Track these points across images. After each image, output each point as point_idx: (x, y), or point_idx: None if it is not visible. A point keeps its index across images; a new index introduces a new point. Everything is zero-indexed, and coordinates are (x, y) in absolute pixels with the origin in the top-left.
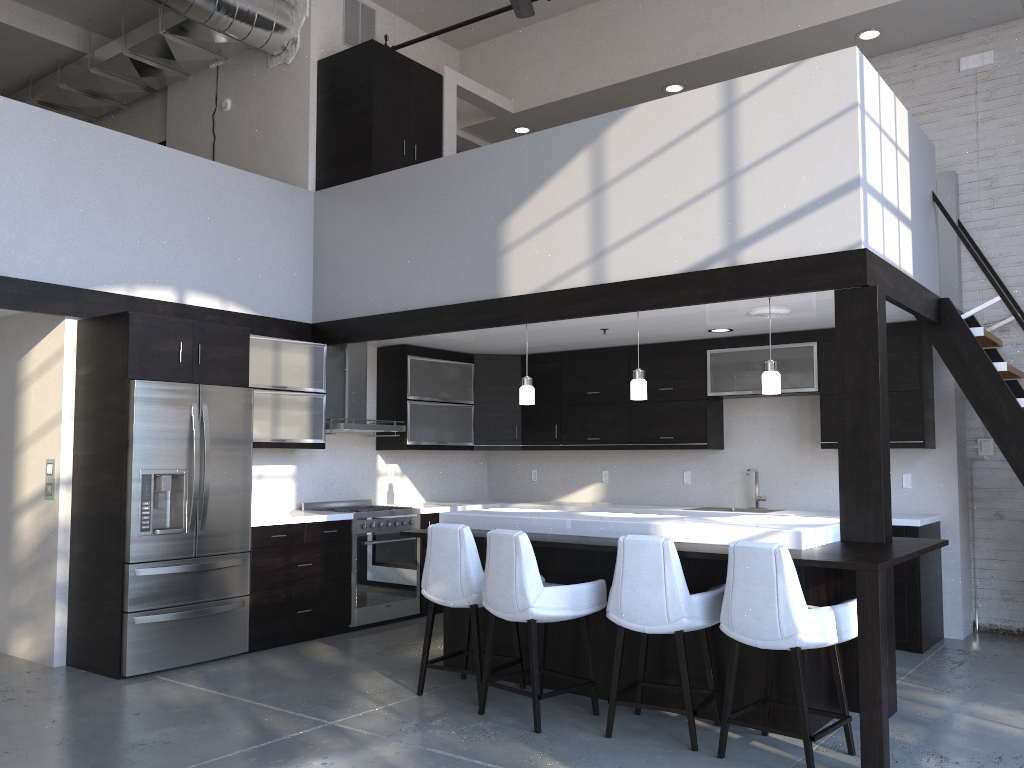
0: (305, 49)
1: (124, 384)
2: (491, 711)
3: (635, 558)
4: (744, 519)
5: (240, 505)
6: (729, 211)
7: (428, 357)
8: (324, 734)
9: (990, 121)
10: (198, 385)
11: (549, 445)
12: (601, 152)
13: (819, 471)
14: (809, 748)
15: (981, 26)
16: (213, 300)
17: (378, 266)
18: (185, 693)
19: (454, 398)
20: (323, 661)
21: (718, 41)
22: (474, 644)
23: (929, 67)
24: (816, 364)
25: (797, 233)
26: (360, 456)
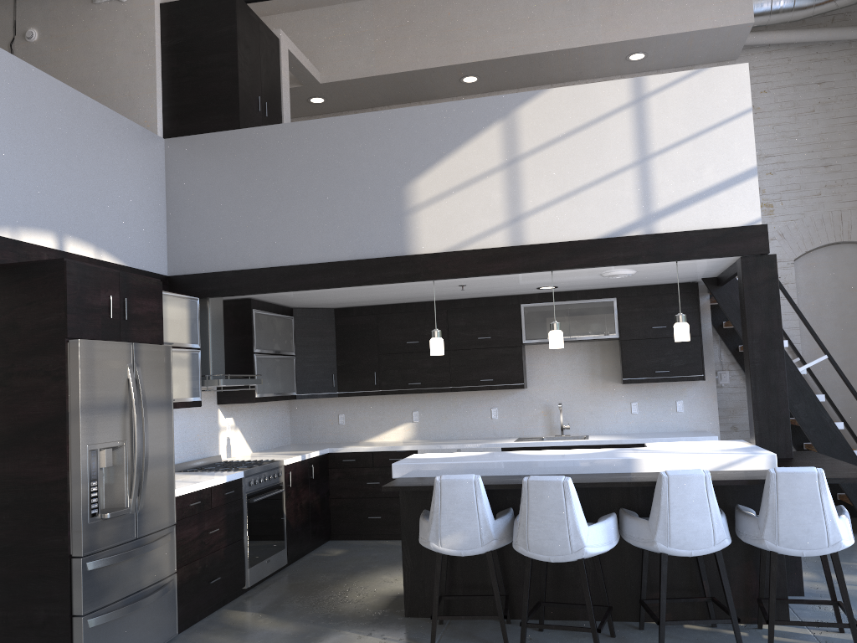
0: None
1: (61, 344)
2: None
3: (681, 491)
4: (672, 447)
5: (167, 474)
6: (643, 187)
7: (265, 311)
8: None
9: None
10: (132, 344)
11: (368, 391)
12: (514, 127)
13: (610, 402)
14: None
15: (707, 62)
16: (88, 248)
17: (256, 219)
18: None
19: (283, 350)
20: (273, 630)
21: (524, 44)
22: (494, 589)
23: None
24: (616, 316)
25: (706, 209)
26: (206, 412)
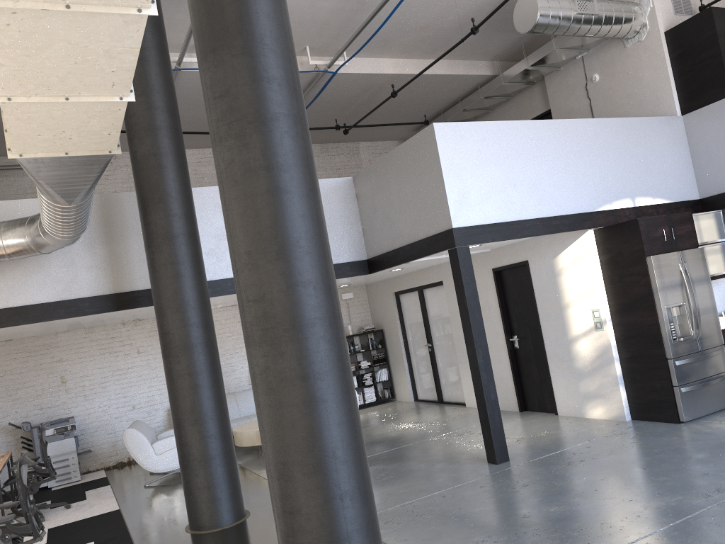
0: (654, 28)
1: (643, 259)
2: None
3: None
4: None
5: (713, 317)
6: None
7: None
8: None
9: None
10: (679, 252)
11: None
12: None
13: None
14: None
15: None
16: (648, 200)
17: None
18: None
19: None
20: None
21: None
22: None
23: None
24: None
25: None
26: None
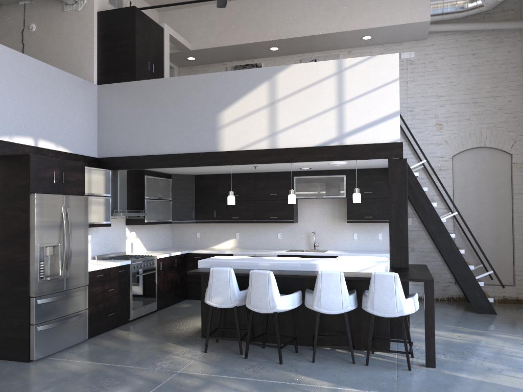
0: (90, 4)
1: (27, 195)
2: (249, 356)
3: (327, 281)
4: (346, 259)
5: (84, 260)
6: (339, 119)
7: (153, 176)
8: (182, 378)
9: (412, 82)
10: (64, 195)
11: (211, 220)
12: (274, 84)
13: (342, 232)
14: (408, 357)
15: (410, 40)
16: (51, 144)
17: (142, 129)
18: (79, 365)
19: (164, 197)
20: (134, 340)
21: (301, 30)
22: (237, 325)
23: None
24: (345, 185)
25: (371, 132)
26: (119, 228)
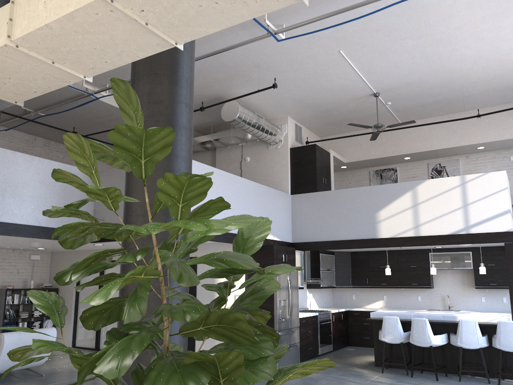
0: (285, 144)
1: None
2: (413, 376)
3: (465, 326)
4: (478, 314)
5: (297, 310)
6: (465, 216)
7: (324, 253)
8: (375, 382)
9: None
10: None
11: (364, 286)
12: (415, 193)
13: (471, 296)
14: None
15: None
16: (271, 236)
17: (322, 223)
18: None
19: (330, 268)
20: None
21: (428, 146)
22: (403, 355)
23: (499, 158)
24: (471, 259)
25: (490, 224)
26: (303, 291)
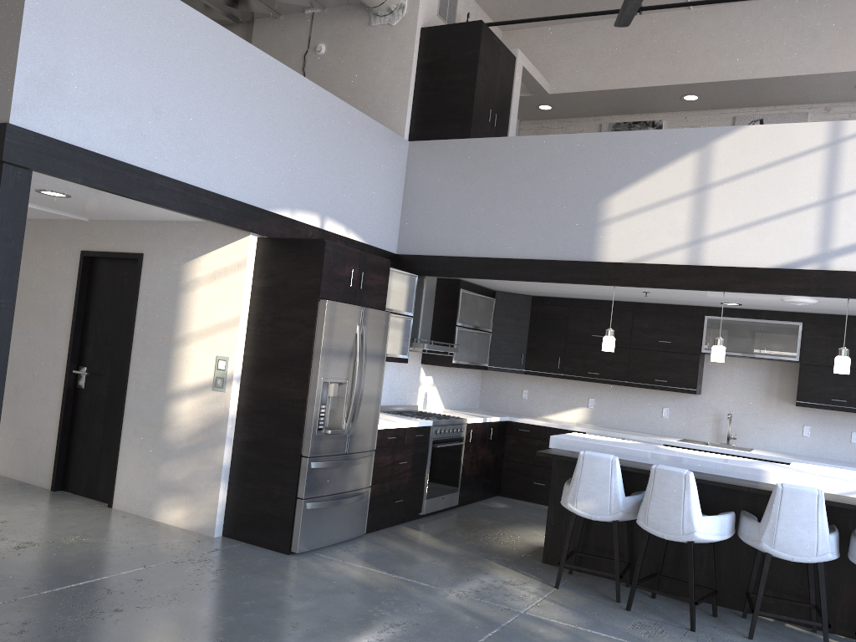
0: (412, 16)
1: (314, 302)
2: (632, 608)
3: (792, 503)
4: (812, 469)
5: (374, 411)
6: (825, 226)
7: (471, 291)
8: (531, 623)
9: None
10: (362, 307)
11: (551, 373)
12: (708, 158)
13: (781, 421)
14: None
15: None
16: (341, 228)
17: (472, 216)
18: (364, 573)
19: (481, 326)
20: (436, 547)
21: (747, 69)
22: (615, 552)
23: None
24: (800, 340)
25: None
26: (411, 368)
